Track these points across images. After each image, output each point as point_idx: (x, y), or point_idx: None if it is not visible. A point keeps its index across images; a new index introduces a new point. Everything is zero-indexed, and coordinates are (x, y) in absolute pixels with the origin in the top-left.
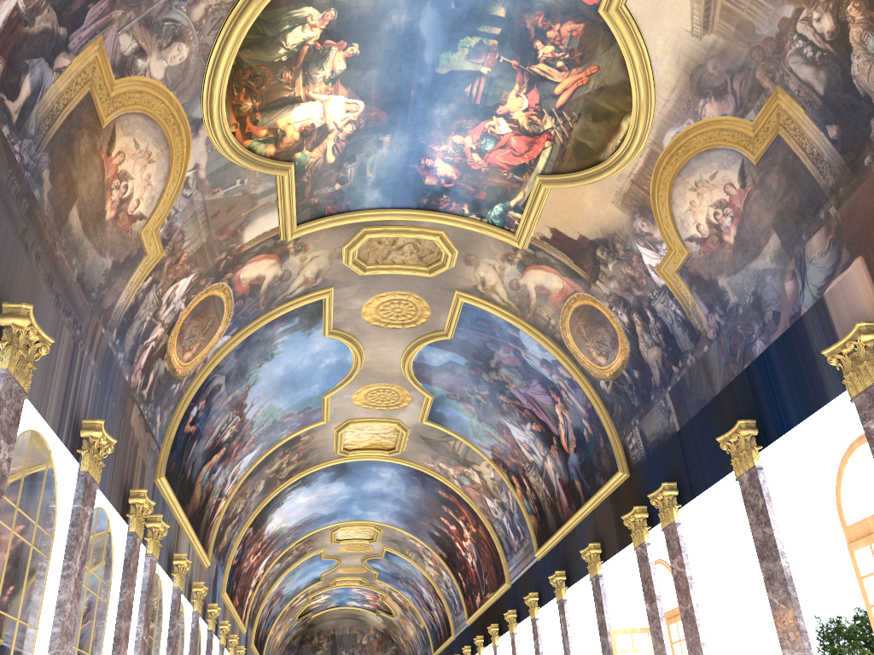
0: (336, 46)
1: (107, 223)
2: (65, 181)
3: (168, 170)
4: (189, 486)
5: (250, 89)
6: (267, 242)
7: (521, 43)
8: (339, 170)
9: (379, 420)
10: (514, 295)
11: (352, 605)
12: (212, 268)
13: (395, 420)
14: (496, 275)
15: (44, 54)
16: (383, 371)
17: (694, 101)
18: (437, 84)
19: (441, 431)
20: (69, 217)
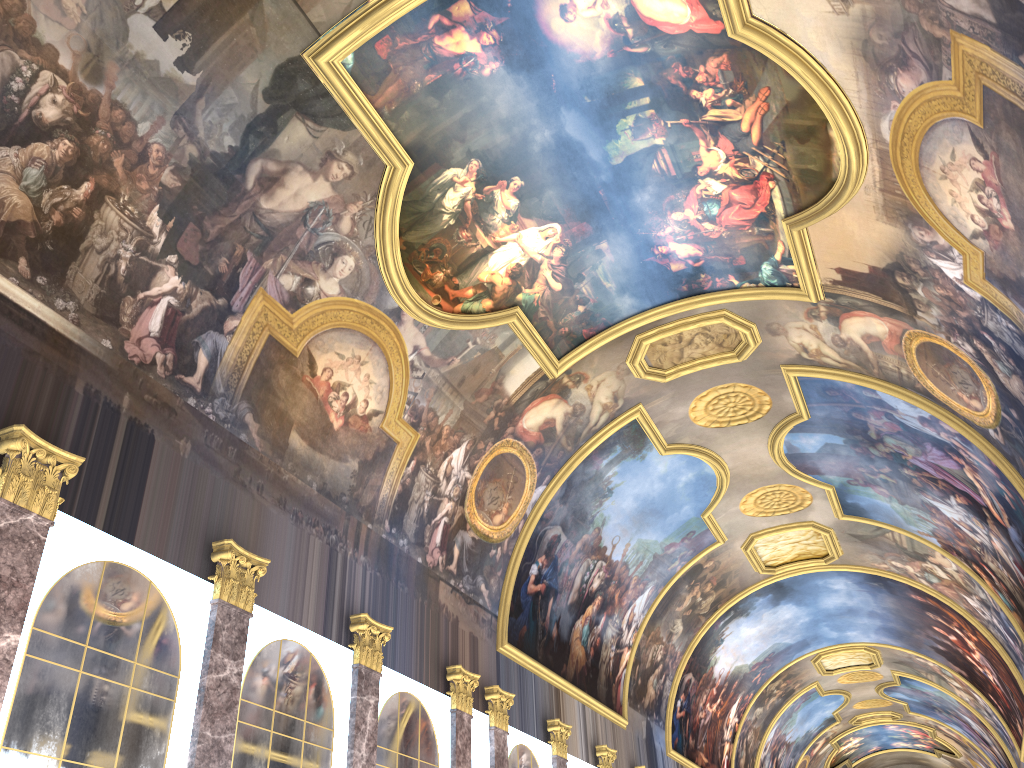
0: (497, 188)
1: (337, 431)
2: (273, 415)
3: (387, 363)
4: (560, 645)
5: (433, 261)
6: (537, 385)
7: (677, 99)
8: (572, 293)
9: (788, 526)
10: (845, 353)
11: (900, 746)
12: (486, 429)
13: (808, 523)
14: (812, 336)
15: (211, 326)
16: (758, 472)
17: (884, 81)
18: (621, 175)
19: (869, 524)
20: (289, 442)
